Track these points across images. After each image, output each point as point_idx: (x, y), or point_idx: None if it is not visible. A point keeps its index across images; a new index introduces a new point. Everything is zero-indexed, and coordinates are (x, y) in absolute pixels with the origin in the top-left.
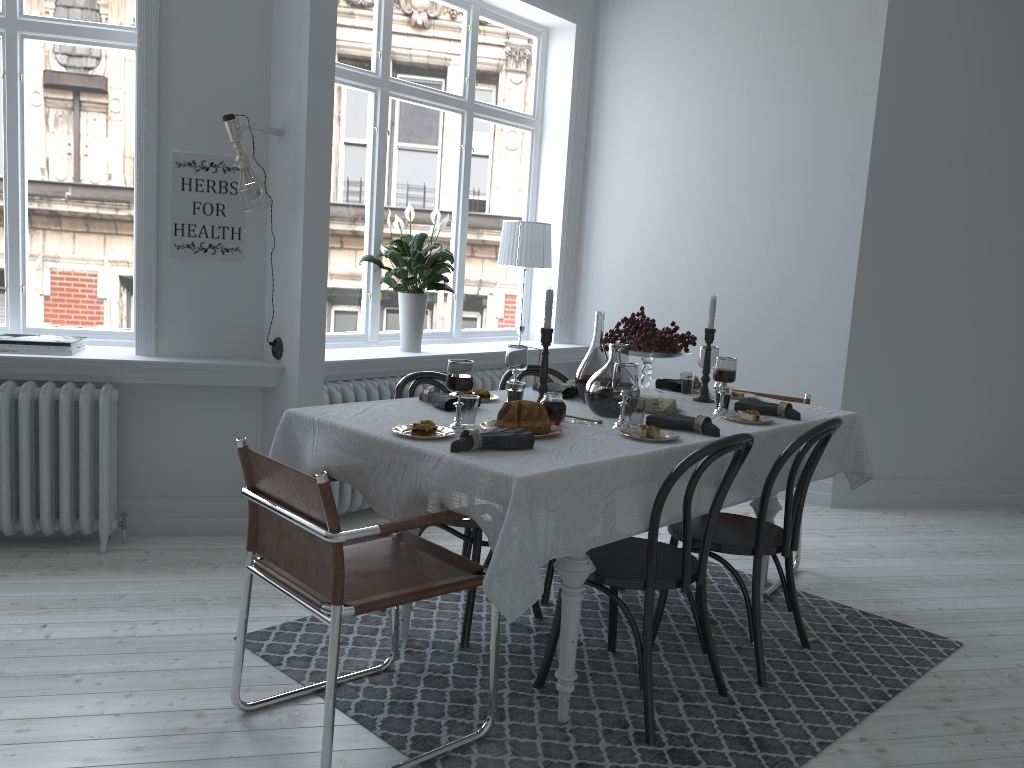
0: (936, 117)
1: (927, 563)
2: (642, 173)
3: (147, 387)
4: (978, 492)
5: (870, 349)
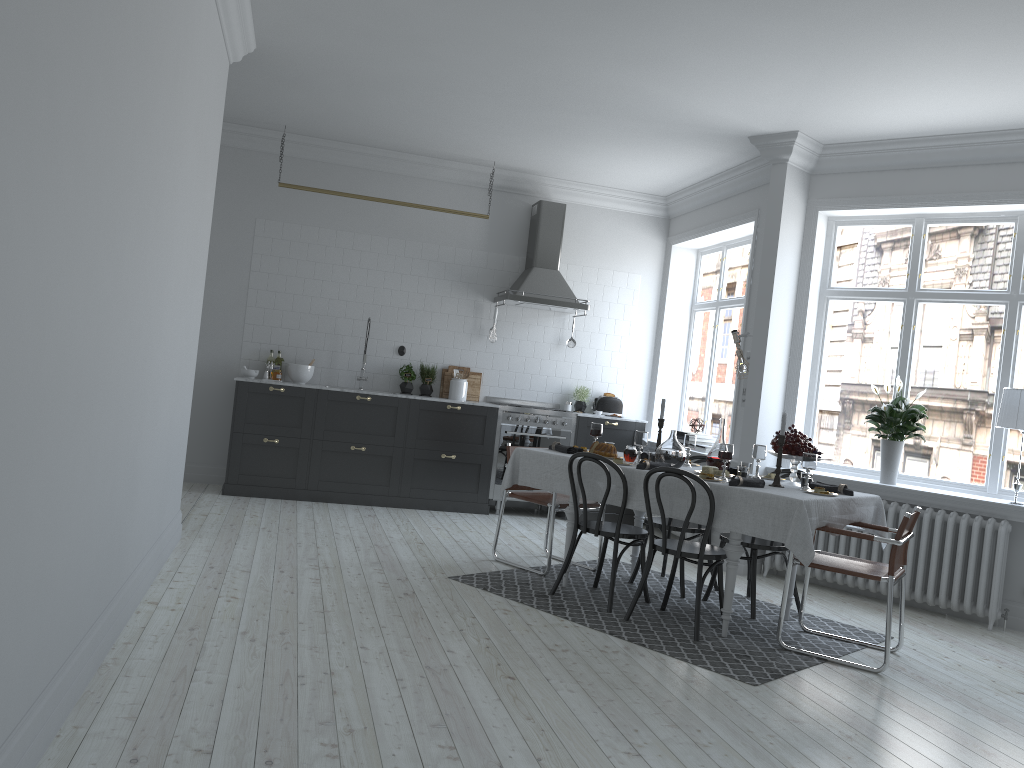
0: None
1: (1006, 737)
2: None
3: None
4: None
5: None
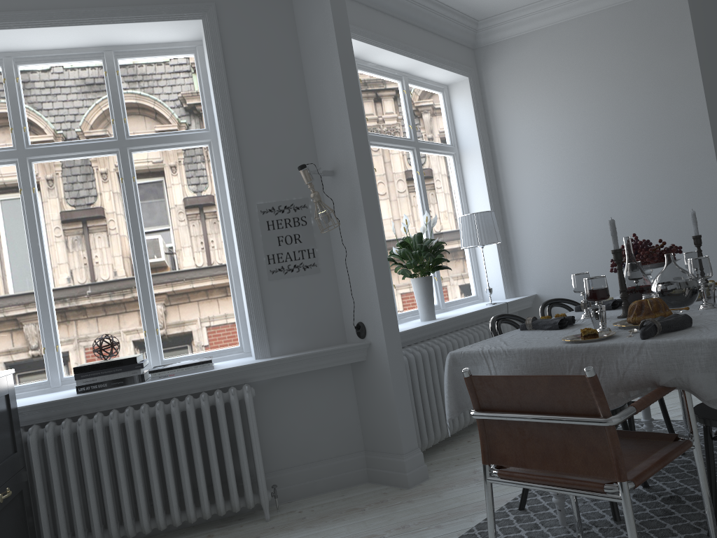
0: None
1: None
2: (539, 165)
3: (268, 382)
4: None
5: None
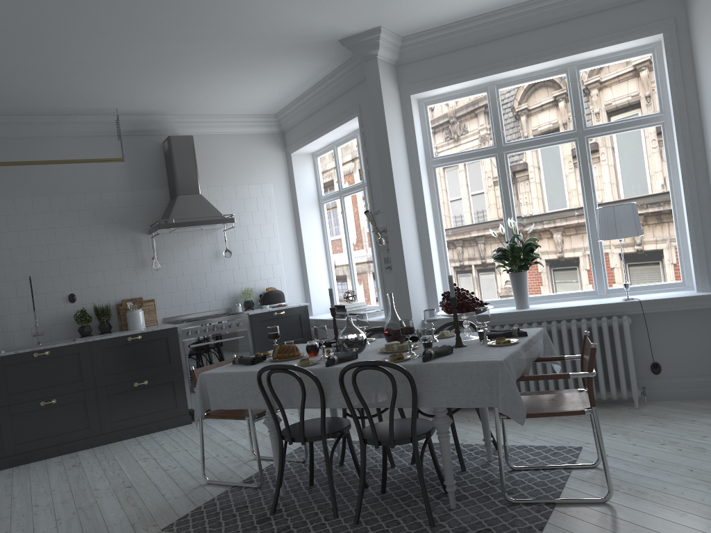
0: None
1: None
2: None
3: None
4: None
5: None
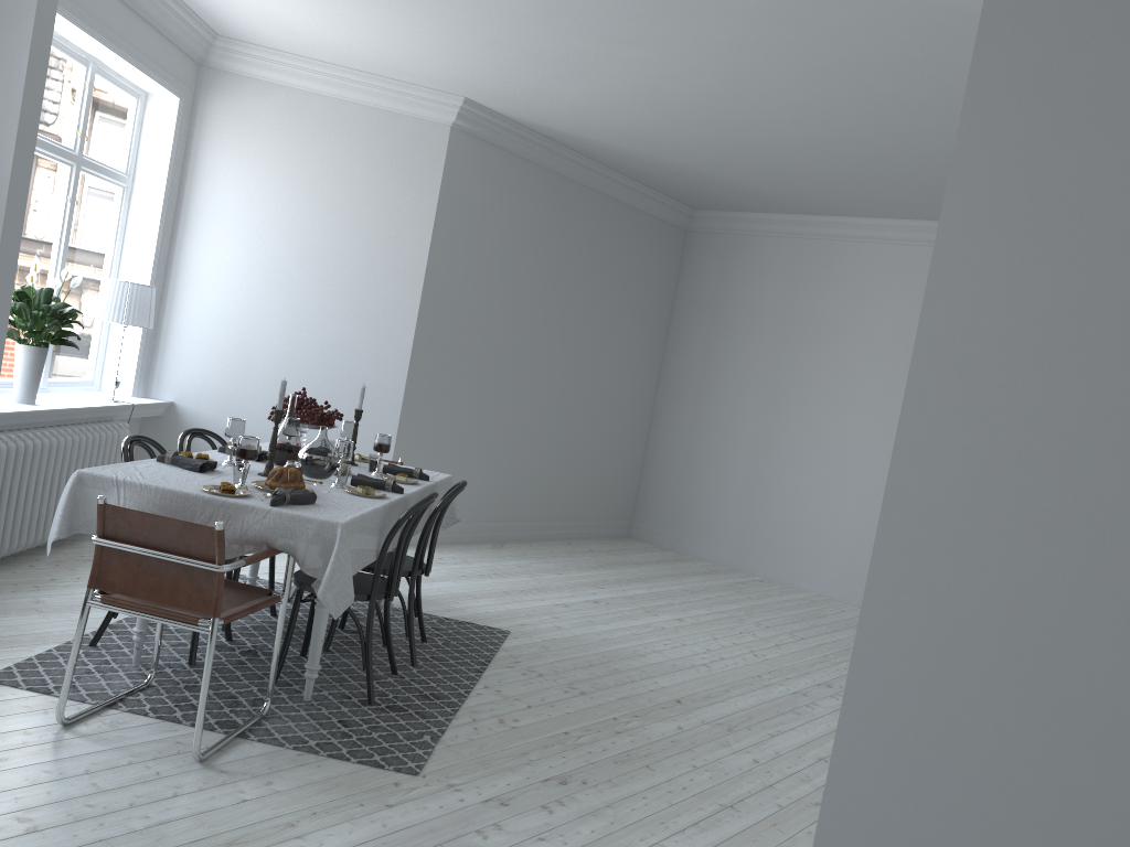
0: (469, 246)
1: (464, 584)
2: (232, 247)
3: None
4: (475, 532)
5: (415, 420)
